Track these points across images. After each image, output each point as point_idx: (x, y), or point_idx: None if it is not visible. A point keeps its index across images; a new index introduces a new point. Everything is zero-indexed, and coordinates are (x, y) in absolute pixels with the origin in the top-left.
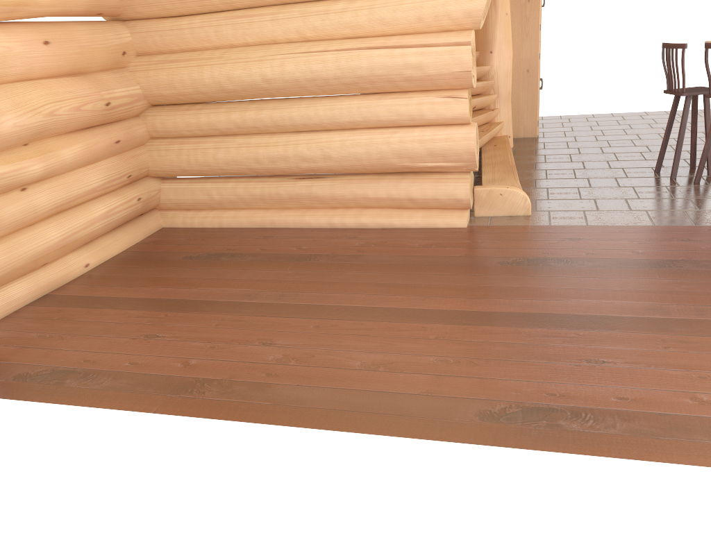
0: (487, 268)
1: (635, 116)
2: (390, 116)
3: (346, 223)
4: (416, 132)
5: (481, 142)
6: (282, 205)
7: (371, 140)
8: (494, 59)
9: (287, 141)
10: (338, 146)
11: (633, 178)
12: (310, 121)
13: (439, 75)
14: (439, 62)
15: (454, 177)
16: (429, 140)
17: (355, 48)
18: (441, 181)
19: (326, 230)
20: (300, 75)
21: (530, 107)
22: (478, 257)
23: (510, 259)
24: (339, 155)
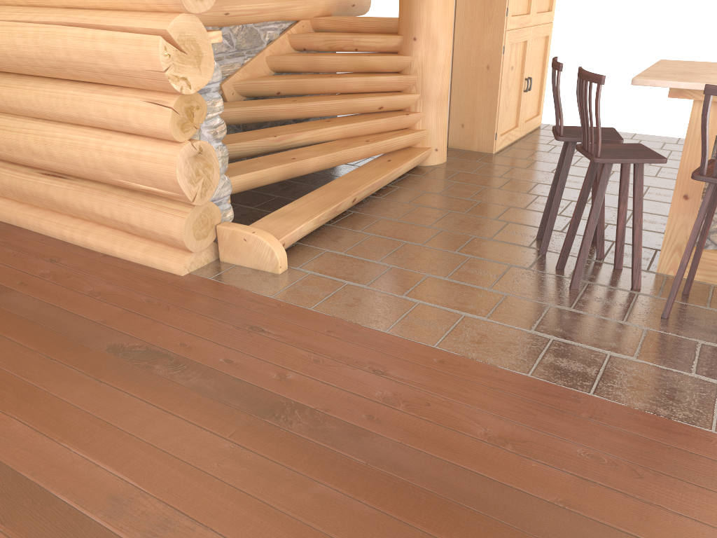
0: (83, 350)
1: (656, 143)
2: (100, 117)
3: (74, 239)
4: (127, 142)
5: (336, 157)
6: (30, 202)
7: (86, 143)
8: (419, 48)
9: (21, 128)
10: (59, 144)
11: (494, 242)
12: (34, 107)
13: (135, 71)
14: (128, 53)
15: (176, 208)
16: (135, 156)
17: (56, 22)
18: (160, 210)
19: (52, 243)
20: (8, 49)
21: (488, 114)
22: (108, 328)
23: (132, 343)
24: (60, 156)
